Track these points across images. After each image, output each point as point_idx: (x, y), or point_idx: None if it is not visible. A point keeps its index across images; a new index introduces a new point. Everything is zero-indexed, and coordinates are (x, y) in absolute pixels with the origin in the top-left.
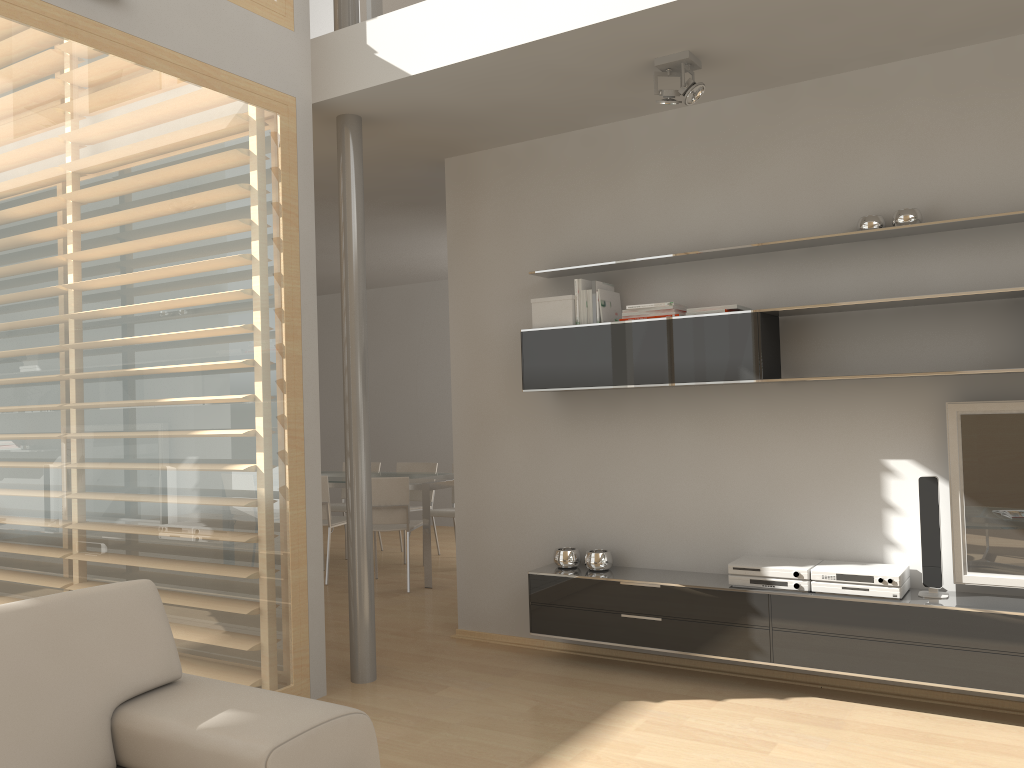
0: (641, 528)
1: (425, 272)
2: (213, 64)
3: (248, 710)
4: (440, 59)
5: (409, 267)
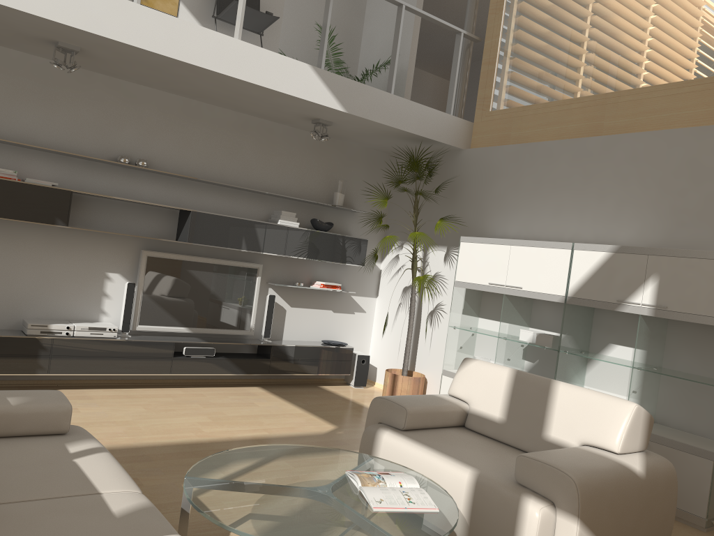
0: None
1: None
2: None
3: (18, 396)
4: None
5: None
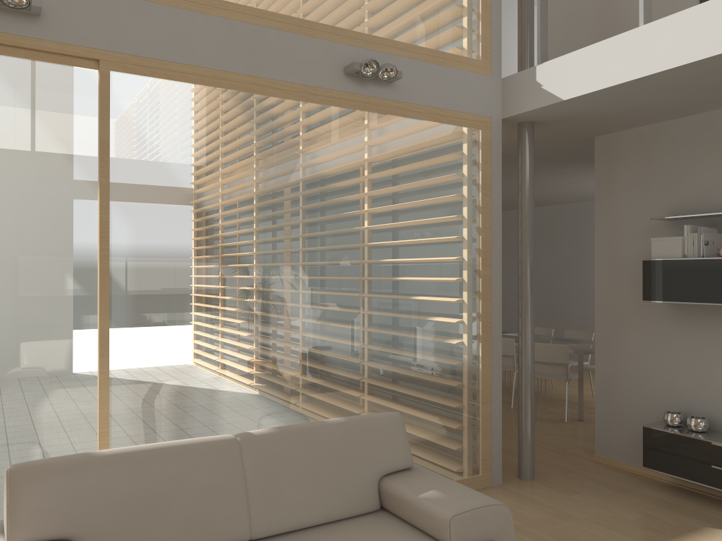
0: None
1: (591, 195)
2: (442, 107)
3: (444, 492)
4: (583, 89)
5: (579, 193)
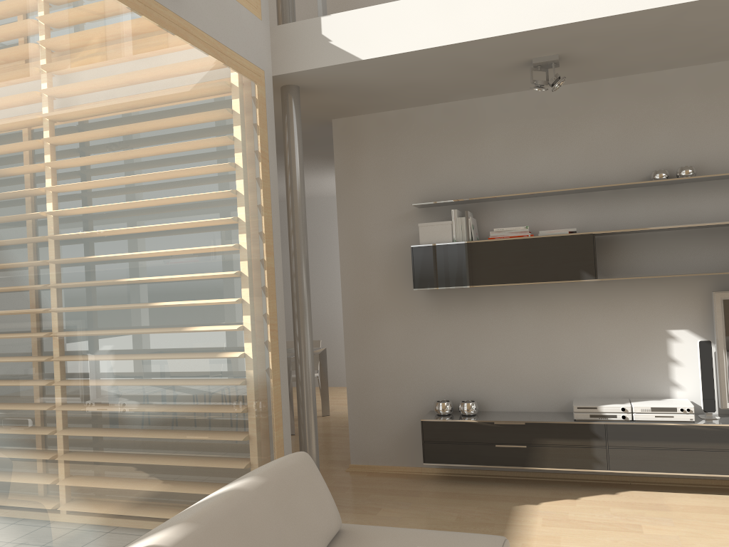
0: (495, 383)
1: None
2: (223, 43)
3: (433, 546)
4: (387, 49)
5: None
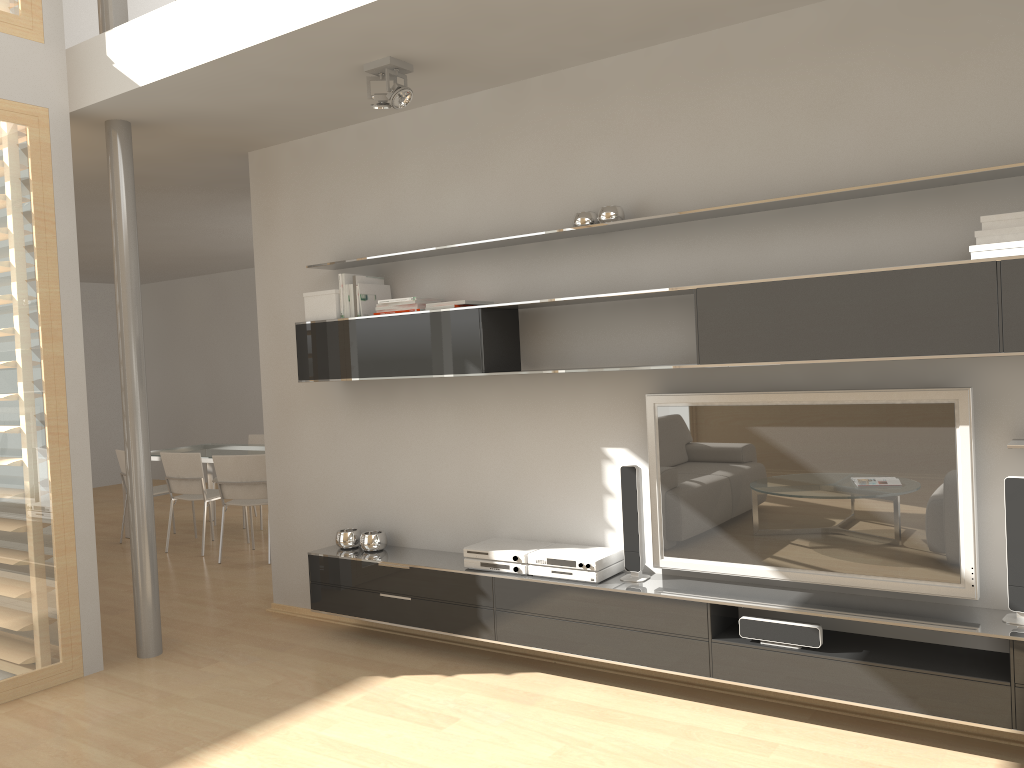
0: (413, 510)
1: None
2: None
3: None
4: (161, 71)
5: None
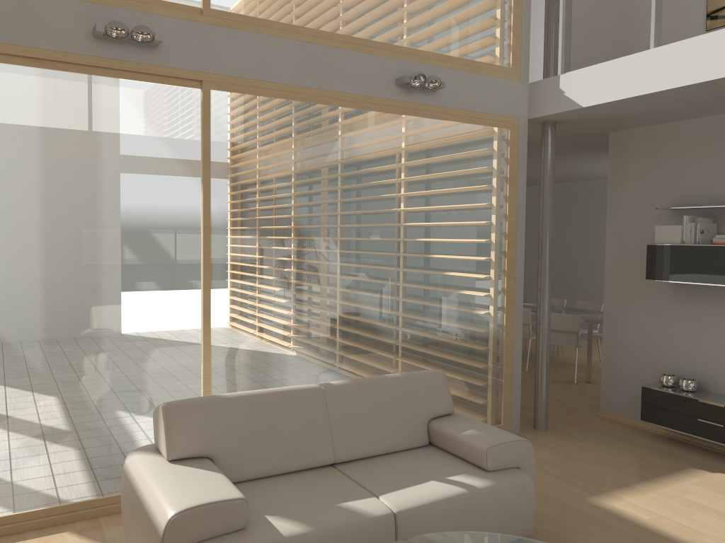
0: (719, 369)
1: (605, 175)
2: (477, 111)
3: (480, 431)
4: (600, 99)
5: (593, 173)
